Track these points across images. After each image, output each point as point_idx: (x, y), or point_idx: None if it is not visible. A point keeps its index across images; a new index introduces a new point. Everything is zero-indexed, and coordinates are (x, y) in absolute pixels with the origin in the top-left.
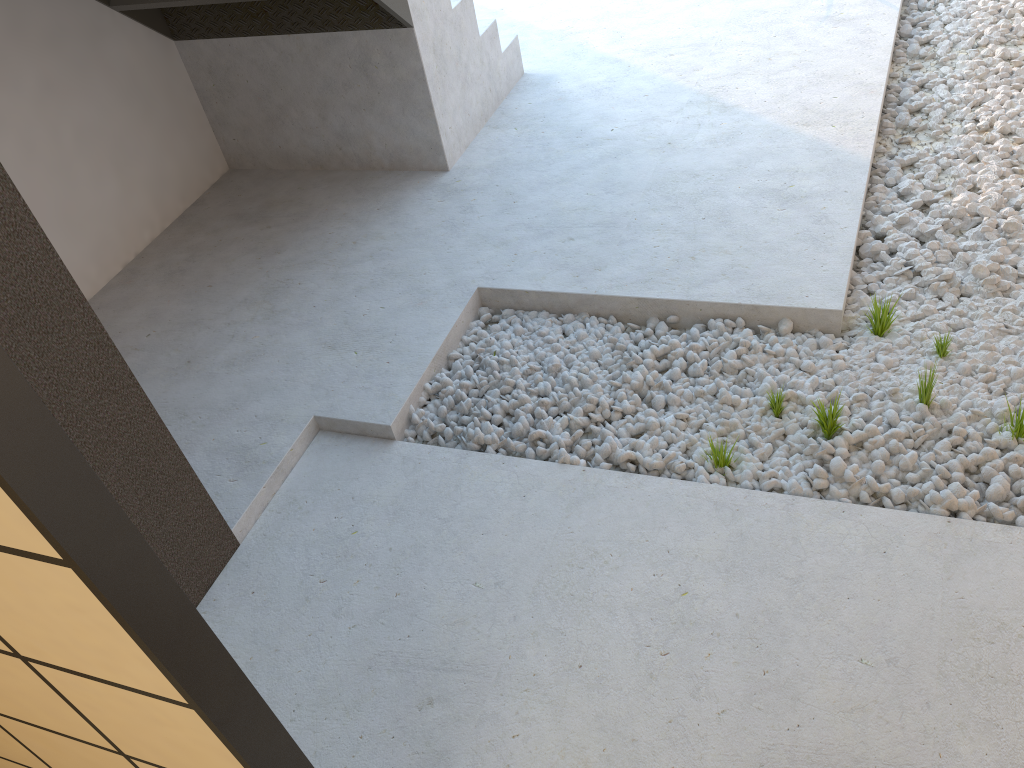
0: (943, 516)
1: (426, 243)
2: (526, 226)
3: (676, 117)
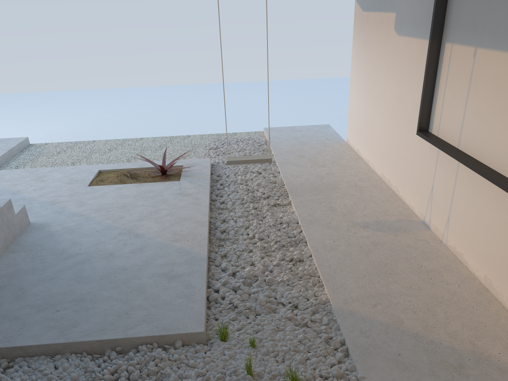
0: None
1: None
2: (30, 306)
3: (113, 241)
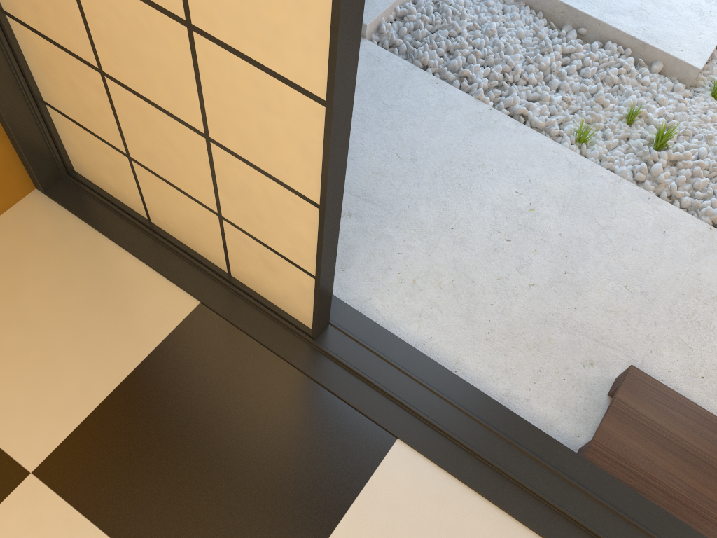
0: (708, 224)
1: None
2: None
3: None
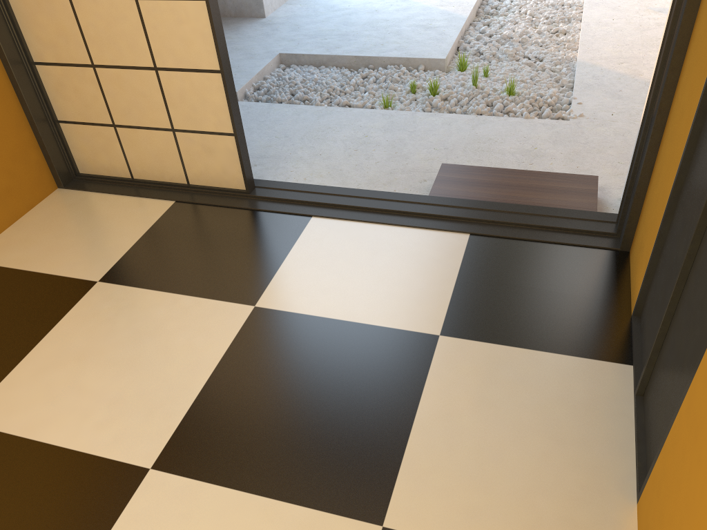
0: (474, 115)
1: (254, 40)
2: (304, 35)
3: (380, 2)
